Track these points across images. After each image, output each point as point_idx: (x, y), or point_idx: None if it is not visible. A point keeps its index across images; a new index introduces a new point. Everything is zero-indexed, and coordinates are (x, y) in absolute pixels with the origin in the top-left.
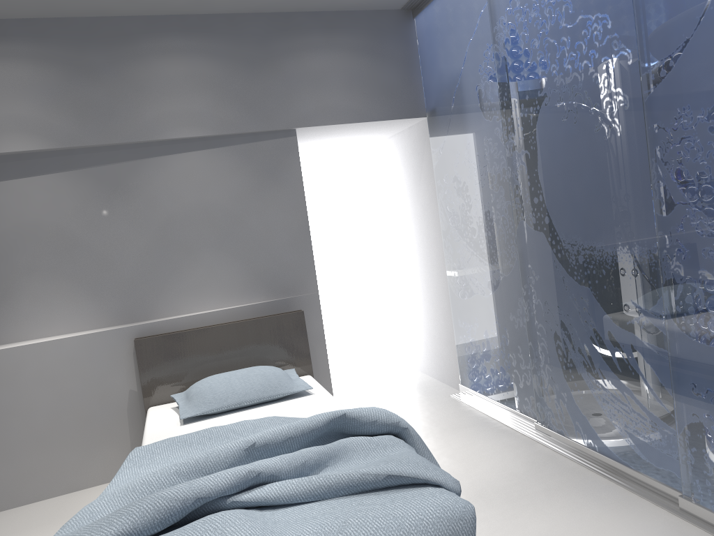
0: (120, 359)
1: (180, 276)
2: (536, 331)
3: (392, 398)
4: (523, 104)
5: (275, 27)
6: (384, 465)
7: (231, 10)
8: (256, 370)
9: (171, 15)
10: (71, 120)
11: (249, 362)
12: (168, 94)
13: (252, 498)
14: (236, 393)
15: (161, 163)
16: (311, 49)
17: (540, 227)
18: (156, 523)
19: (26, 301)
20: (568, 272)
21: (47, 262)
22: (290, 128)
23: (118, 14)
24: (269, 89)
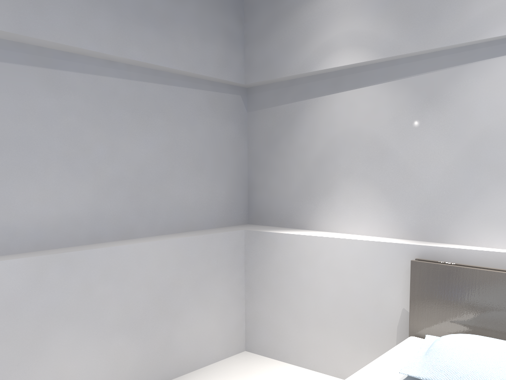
0: (398, 274)
1: (485, 201)
2: None
3: None
4: None
5: None
6: None
7: None
8: None
9: None
10: (395, 29)
11: None
12: None
13: None
14: (479, 375)
15: (485, 68)
16: None
17: None
18: None
19: (340, 198)
20: None
21: (360, 167)
22: None
23: None
24: None
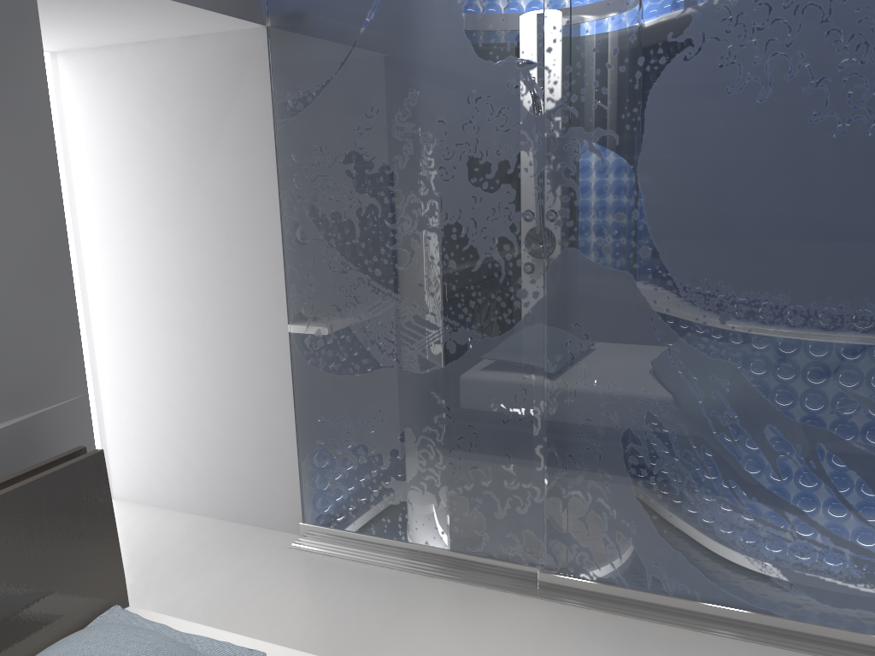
0: None
1: None
2: (575, 429)
3: (177, 580)
4: (622, 48)
5: None
6: None
7: None
8: None
9: None
10: None
11: None
12: None
13: None
14: None
15: None
16: None
17: (622, 263)
18: None
19: None
20: (687, 338)
21: None
22: None
23: None
24: None
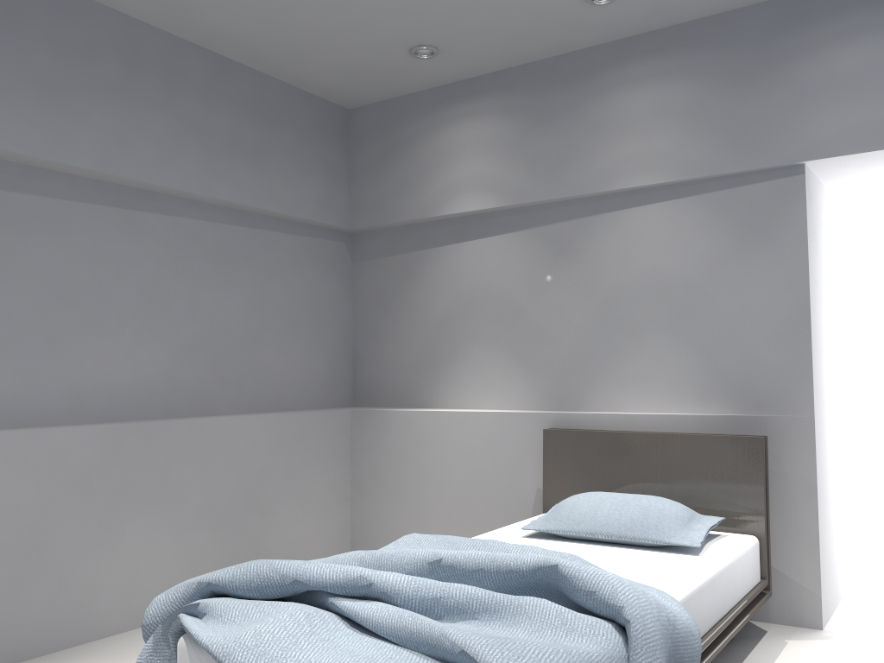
0: (532, 448)
1: (619, 362)
2: None
3: None
4: None
5: (785, 17)
6: (478, 637)
7: (717, 8)
8: (644, 499)
9: (643, 33)
10: (524, 174)
11: (672, 492)
12: (627, 133)
13: (347, 608)
14: (594, 519)
15: (614, 220)
16: (843, 37)
17: None
18: (253, 586)
19: (468, 367)
20: None
21: (490, 329)
22: (793, 163)
23: (581, 46)
24: (765, 109)
